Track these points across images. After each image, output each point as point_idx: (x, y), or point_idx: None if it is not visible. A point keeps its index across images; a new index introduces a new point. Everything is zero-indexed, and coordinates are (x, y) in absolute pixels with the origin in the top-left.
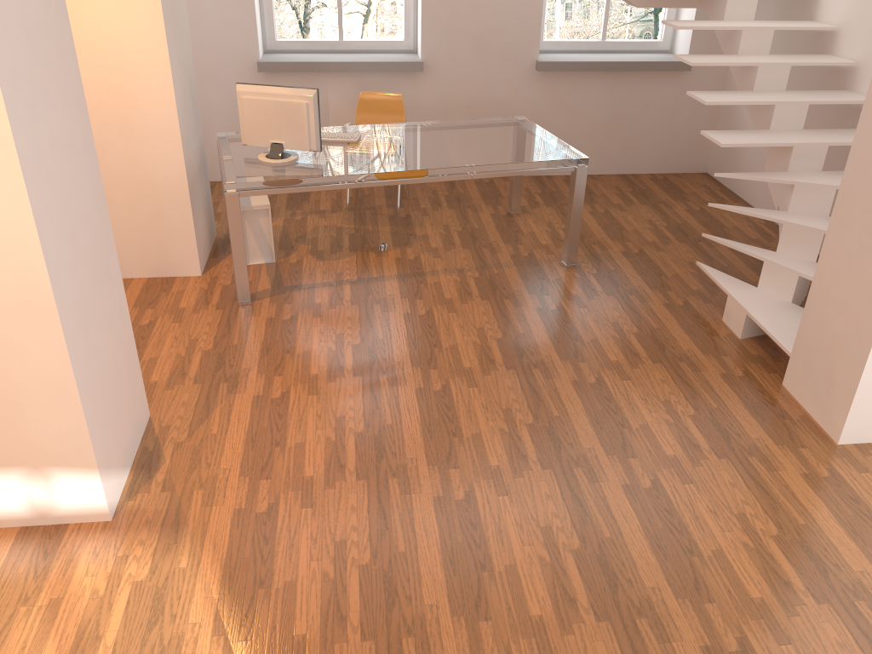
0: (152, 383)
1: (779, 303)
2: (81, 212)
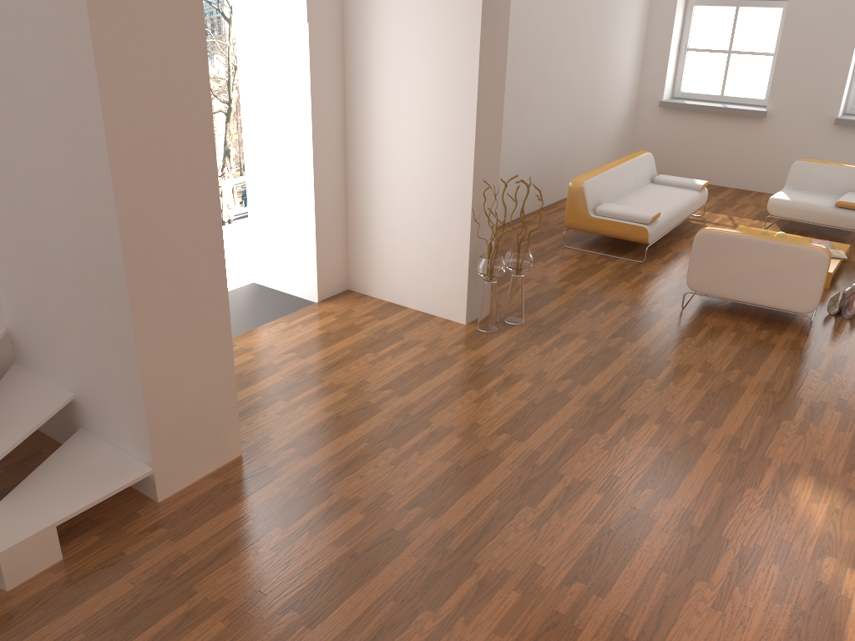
0: None
1: (9, 508)
2: None
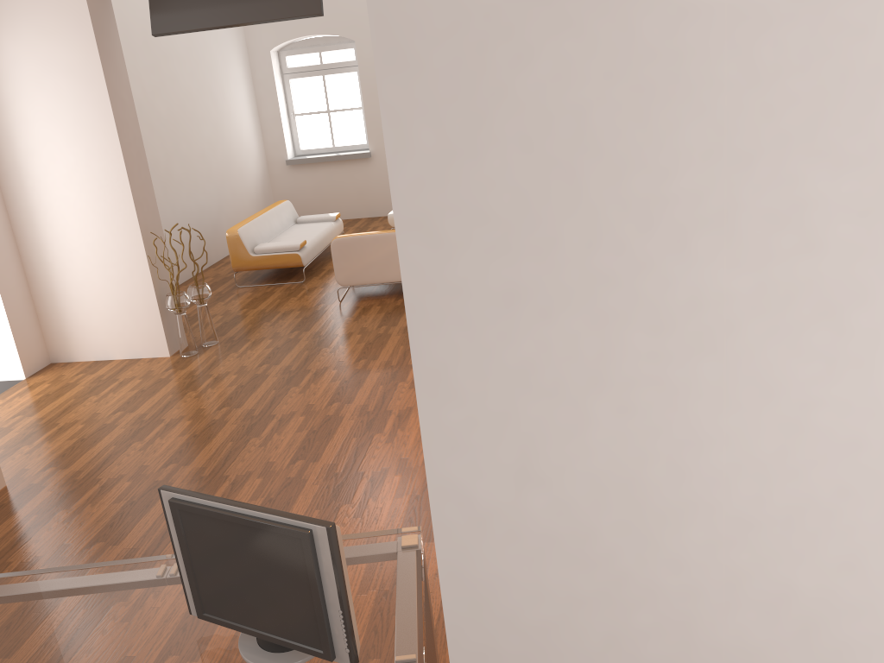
0: None
1: None
2: None
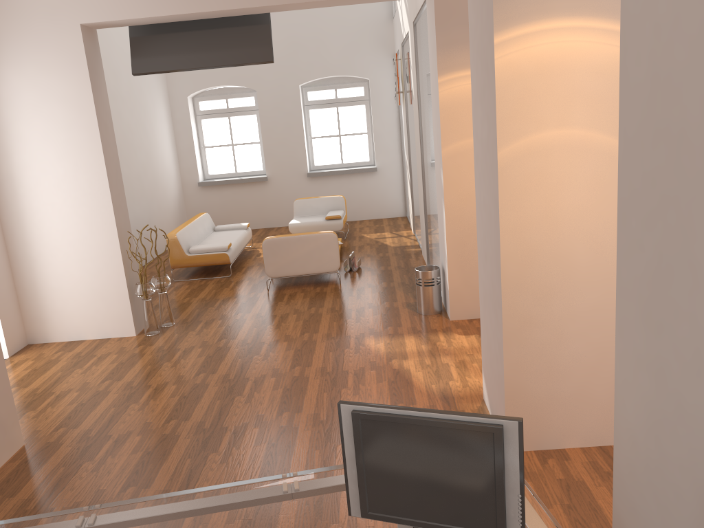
0: (527, 479)
1: None
2: (489, 253)
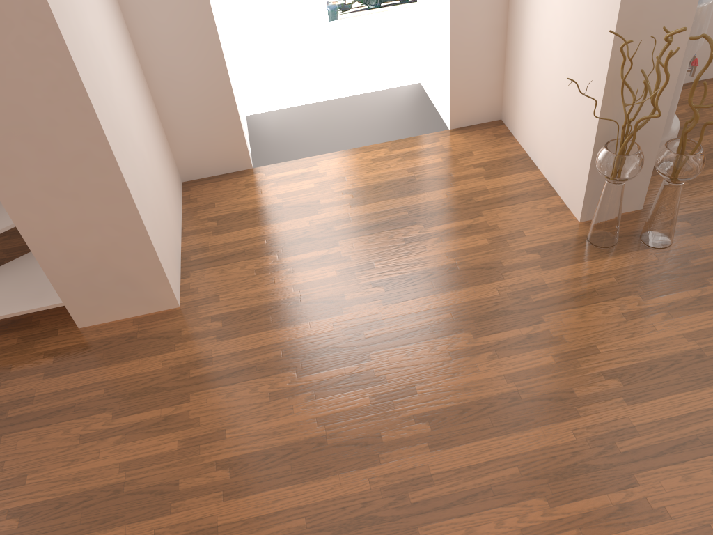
0: None
1: None
2: None
